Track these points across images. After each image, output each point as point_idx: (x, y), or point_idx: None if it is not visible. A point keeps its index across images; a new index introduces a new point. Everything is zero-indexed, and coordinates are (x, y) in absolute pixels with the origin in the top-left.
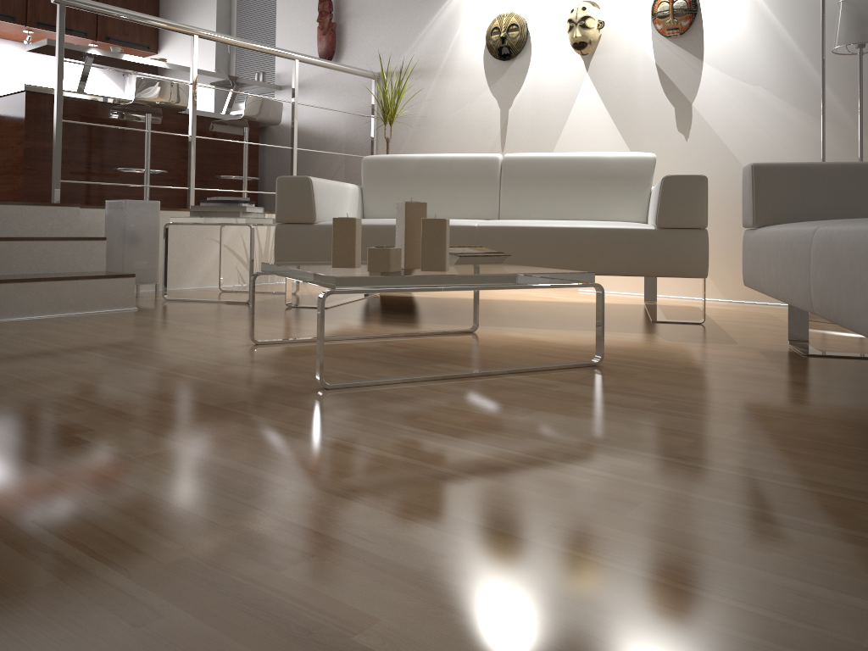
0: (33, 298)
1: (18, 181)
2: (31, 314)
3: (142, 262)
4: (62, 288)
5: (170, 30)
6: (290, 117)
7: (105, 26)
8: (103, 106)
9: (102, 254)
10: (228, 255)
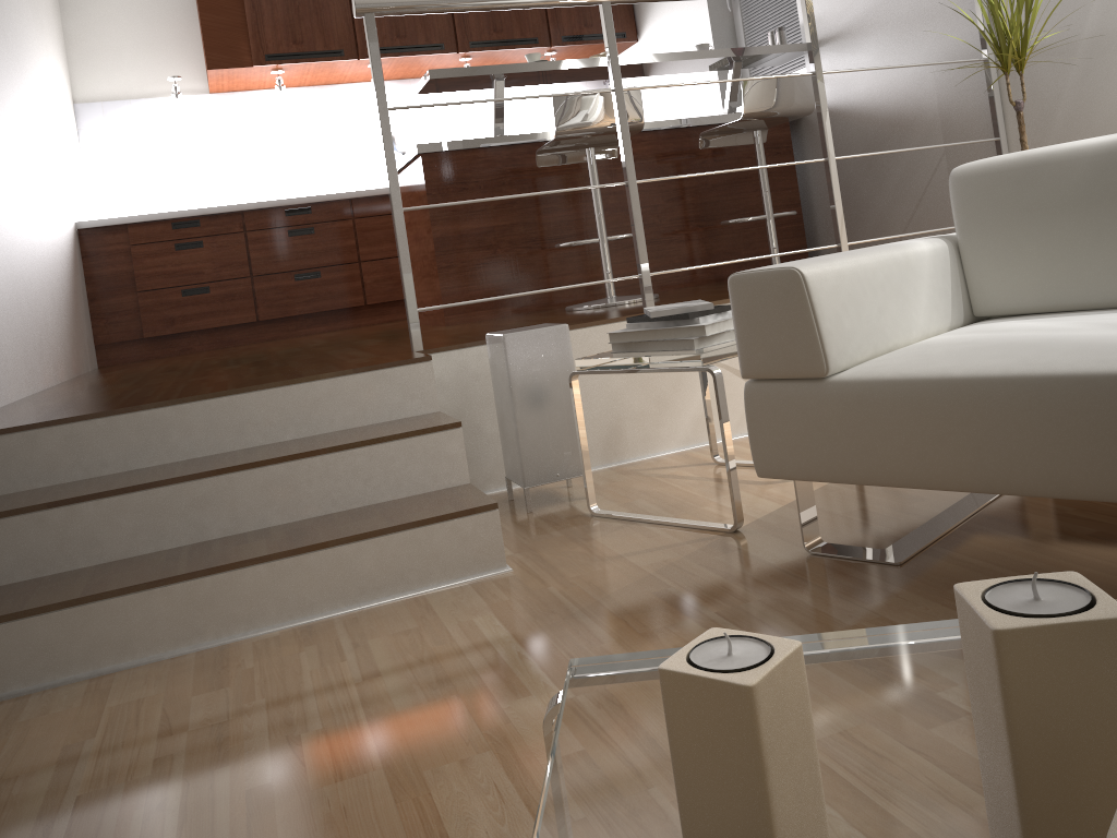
0: (308, 584)
1: (436, 287)
2: (310, 615)
3: (553, 440)
4: (359, 556)
5: (558, 5)
6: (835, 93)
7: (559, 22)
8: (533, 149)
9: (459, 454)
10: (732, 382)
